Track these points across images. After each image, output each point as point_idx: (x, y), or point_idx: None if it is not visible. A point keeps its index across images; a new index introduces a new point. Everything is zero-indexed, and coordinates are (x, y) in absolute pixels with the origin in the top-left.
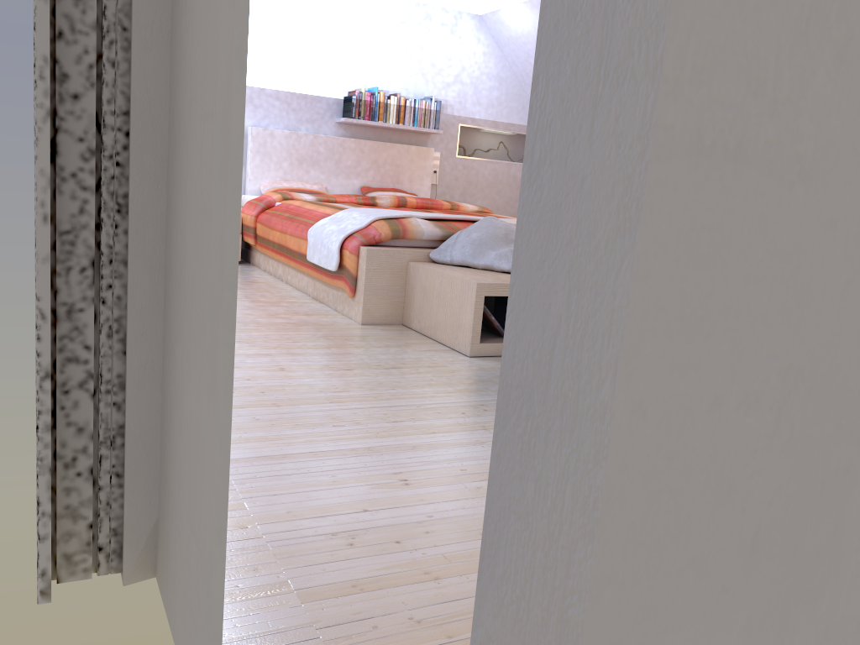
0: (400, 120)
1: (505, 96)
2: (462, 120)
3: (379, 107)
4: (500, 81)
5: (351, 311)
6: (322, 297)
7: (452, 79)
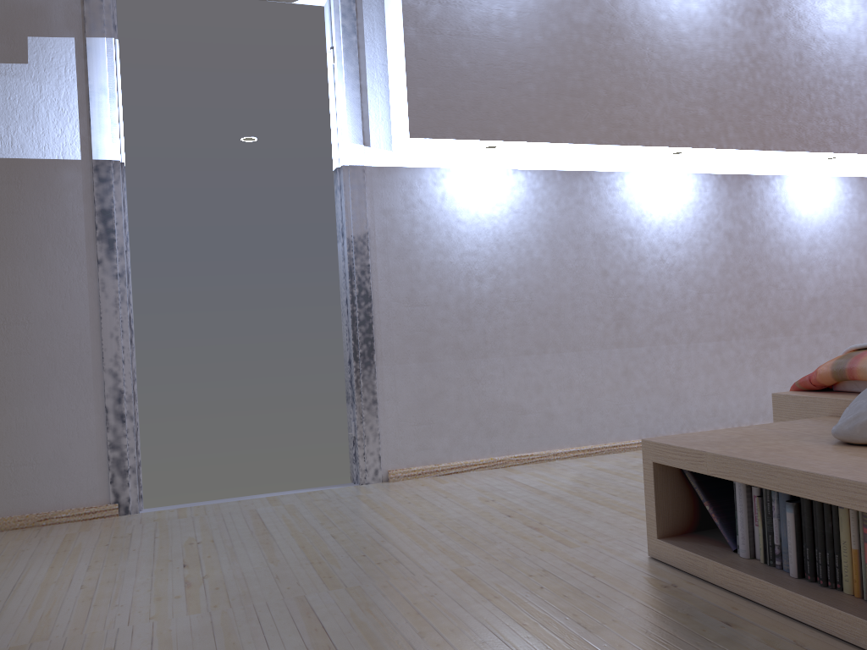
0: None
1: None
2: None
3: None
4: None
5: None
6: None
7: None
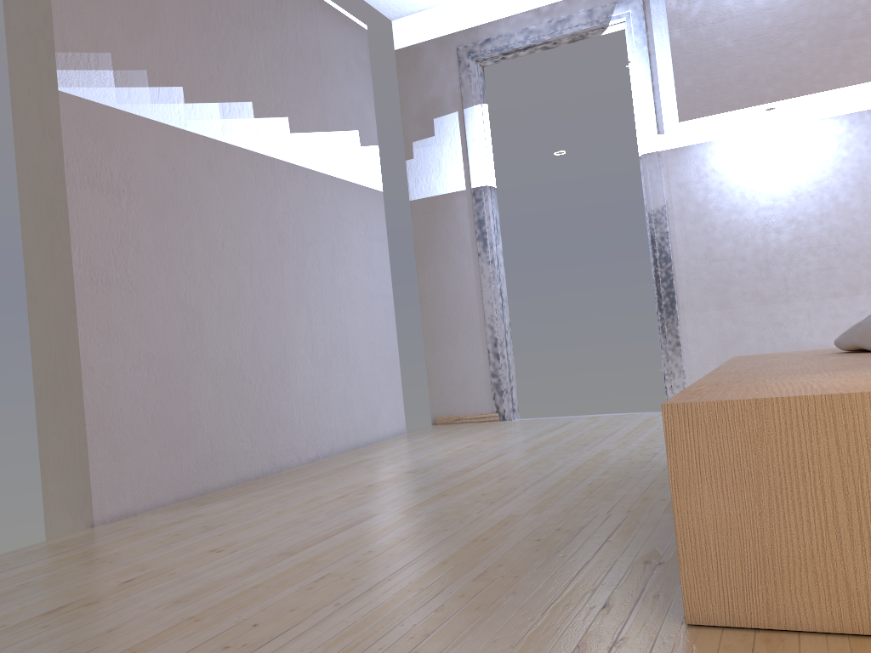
0: None
1: None
2: None
3: None
4: None
5: None
6: None
7: None
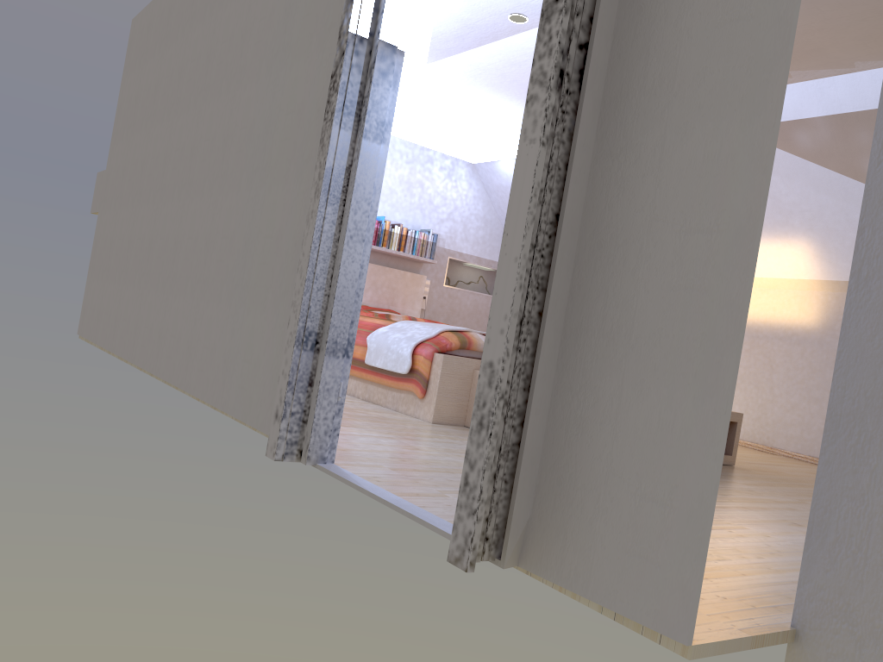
0: (401, 248)
1: (489, 235)
2: (451, 253)
3: (384, 234)
4: (486, 222)
5: (418, 411)
6: (378, 399)
7: (445, 216)
